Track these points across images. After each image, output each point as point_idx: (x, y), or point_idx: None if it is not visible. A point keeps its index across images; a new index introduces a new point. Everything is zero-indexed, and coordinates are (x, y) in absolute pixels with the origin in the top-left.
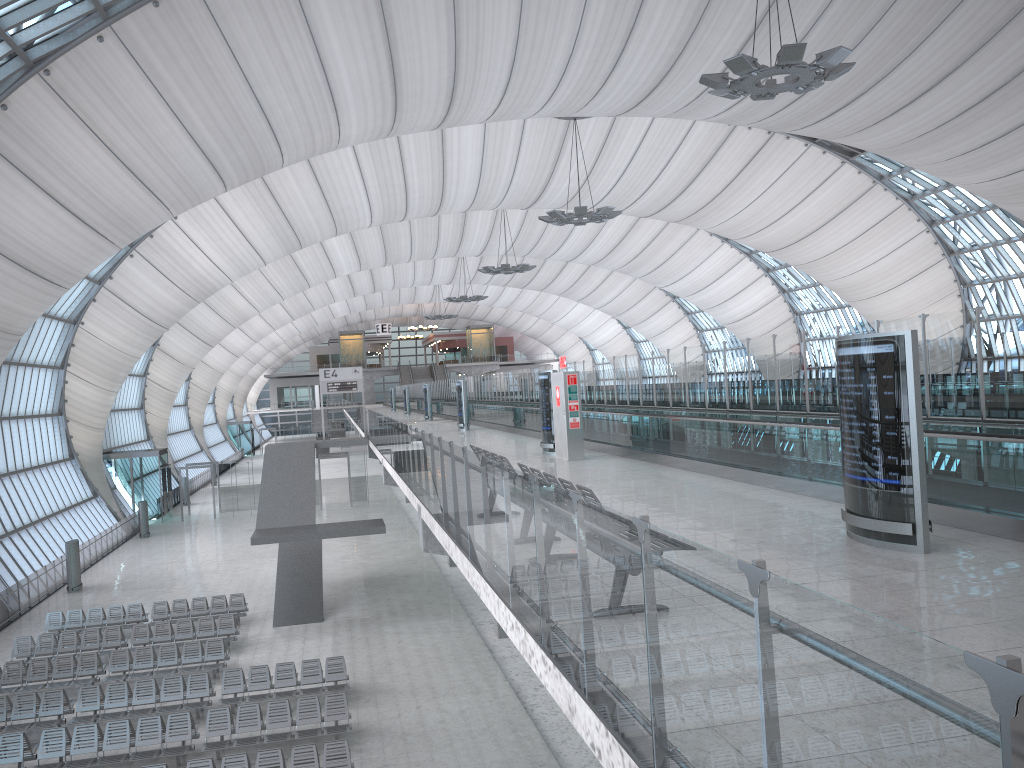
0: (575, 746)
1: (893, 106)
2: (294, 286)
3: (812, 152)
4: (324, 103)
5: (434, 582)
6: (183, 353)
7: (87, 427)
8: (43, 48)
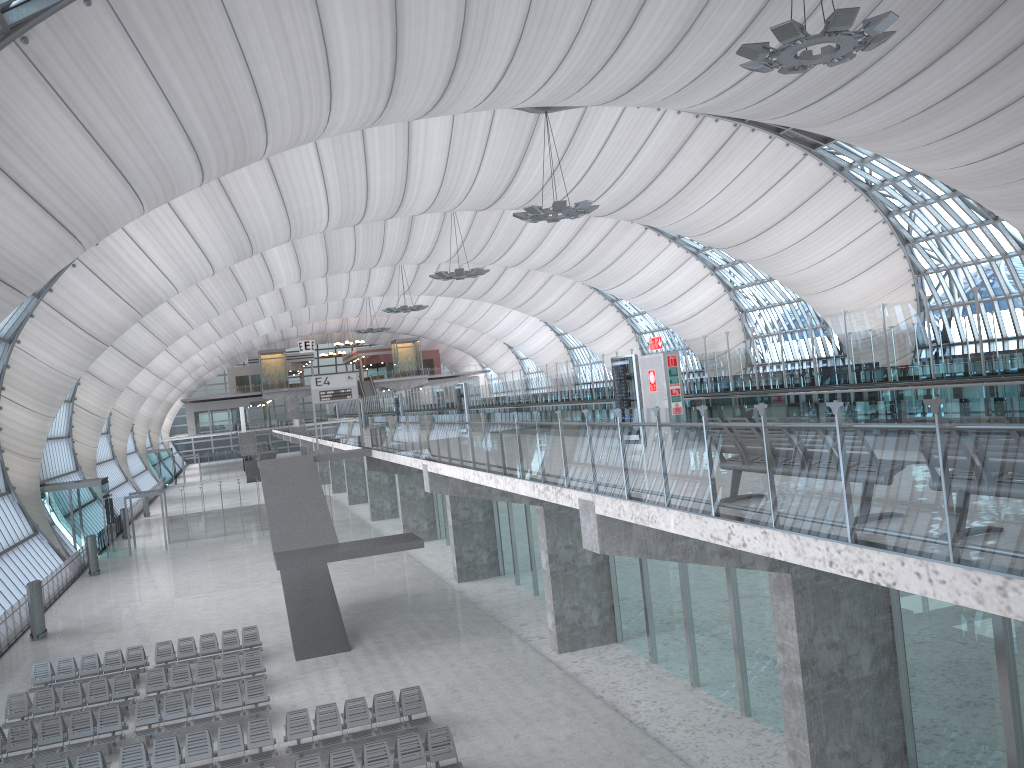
0: (719, 765)
1: (883, 89)
2: (231, 300)
3: (776, 145)
4: (320, 84)
5: (452, 600)
6: (113, 375)
7: (24, 457)
8: (22, 11)
